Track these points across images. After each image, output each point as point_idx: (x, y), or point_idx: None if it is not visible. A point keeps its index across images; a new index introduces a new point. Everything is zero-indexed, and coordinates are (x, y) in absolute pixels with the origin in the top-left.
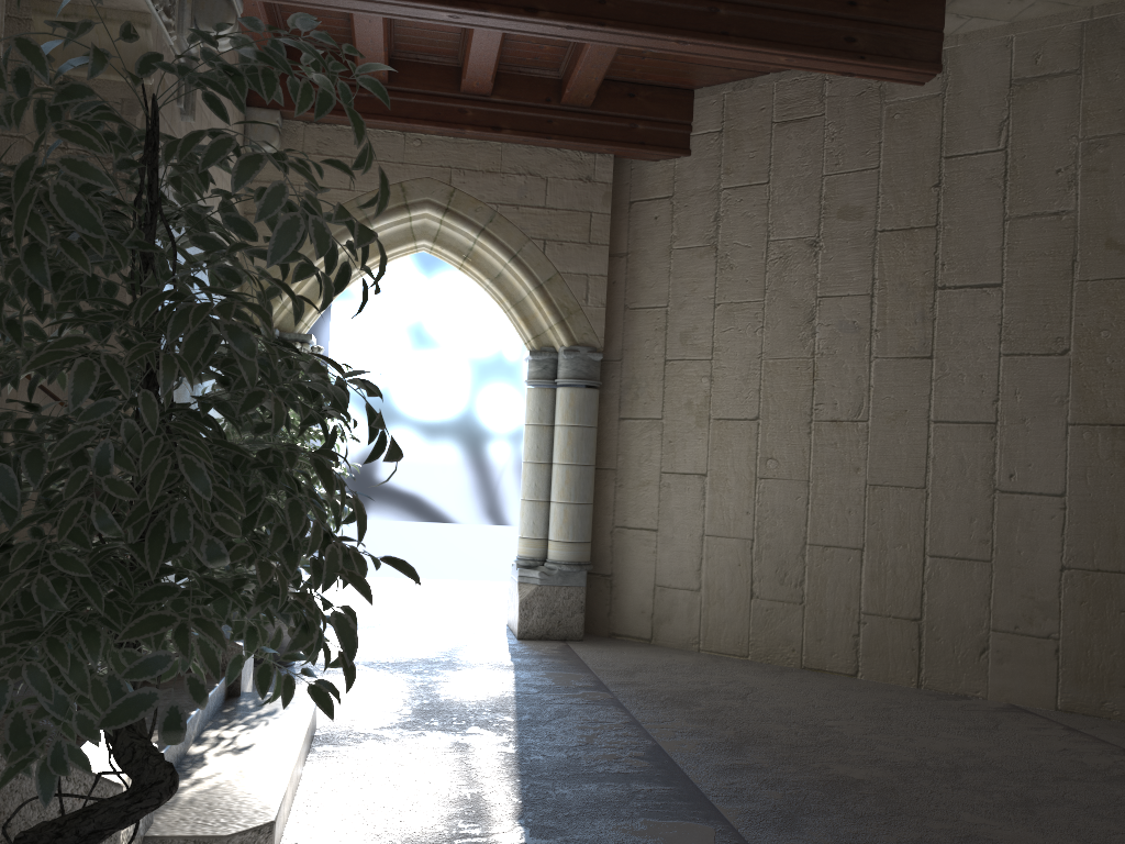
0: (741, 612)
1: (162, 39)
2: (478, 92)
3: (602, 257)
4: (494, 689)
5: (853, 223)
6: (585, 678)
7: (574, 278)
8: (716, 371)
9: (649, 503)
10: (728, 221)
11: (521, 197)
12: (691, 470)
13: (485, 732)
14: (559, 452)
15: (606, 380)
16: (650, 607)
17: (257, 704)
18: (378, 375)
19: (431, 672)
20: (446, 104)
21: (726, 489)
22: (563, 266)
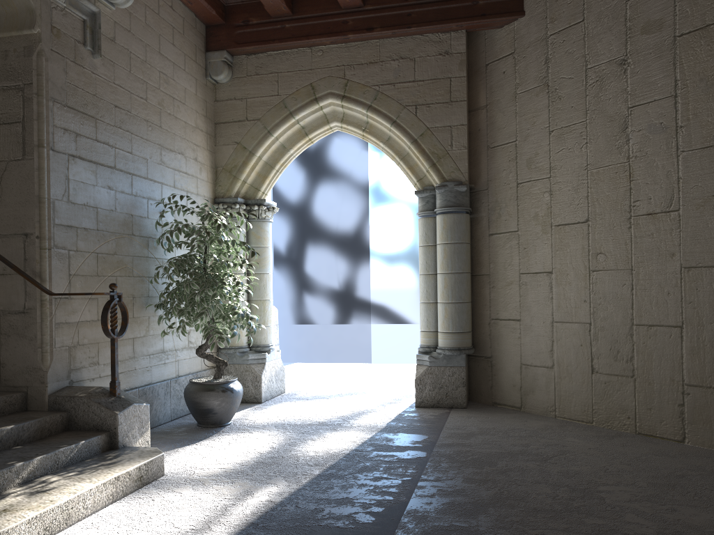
0: (585, 385)
1: (49, 2)
2: (354, 6)
3: (462, 111)
4: (340, 447)
5: (654, 35)
6: (425, 439)
7: (440, 131)
8: (554, 186)
9: (513, 299)
10: (555, 61)
11: (396, 77)
12: (541, 270)
13: (280, 483)
14: (439, 264)
15: (479, 206)
16: (519, 381)
17: (116, 456)
18: (352, 225)
19: (313, 432)
20: (333, 20)
21: (567, 283)
22: (431, 123)
